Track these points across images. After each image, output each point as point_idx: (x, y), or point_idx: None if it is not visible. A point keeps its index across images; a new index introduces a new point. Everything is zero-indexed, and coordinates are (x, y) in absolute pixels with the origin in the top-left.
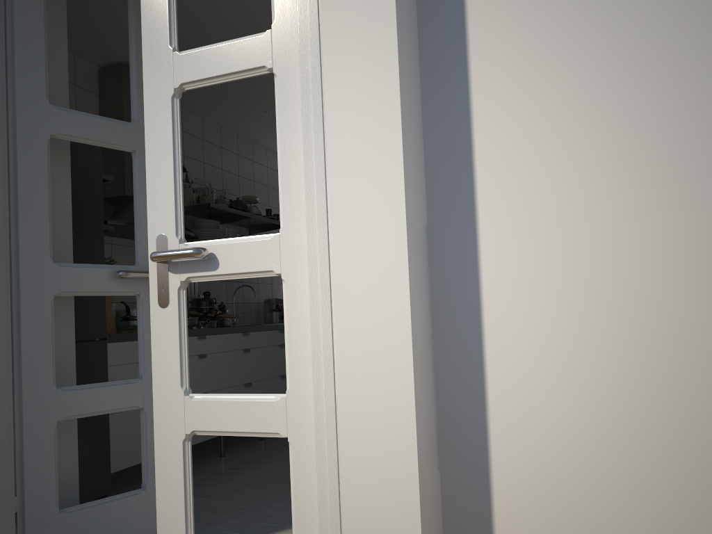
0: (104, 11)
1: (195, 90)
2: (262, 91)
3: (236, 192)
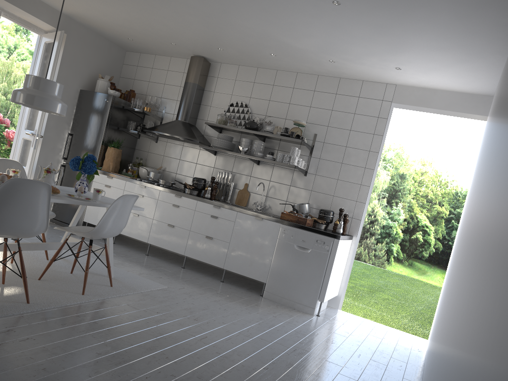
0: (142, 39)
1: (230, 56)
2: (233, 44)
3: (302, 119)
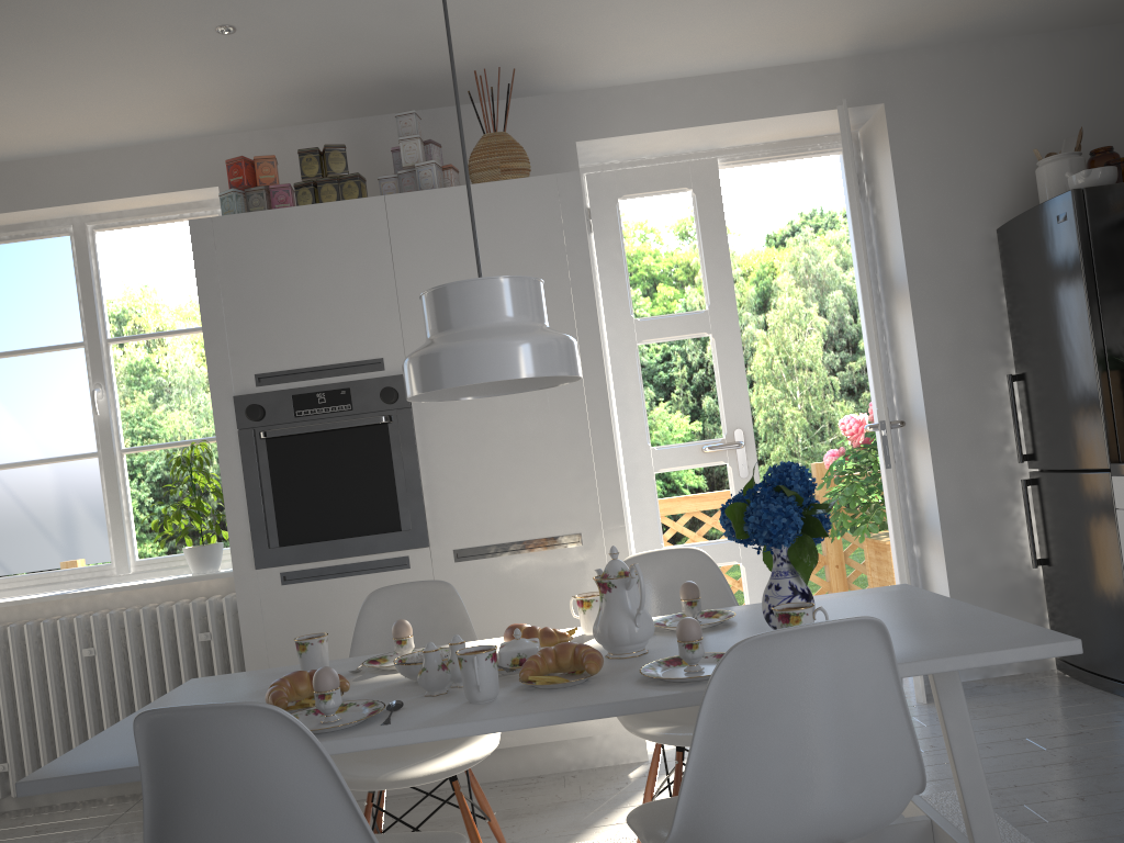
0: None
1: None
2: None
3: None
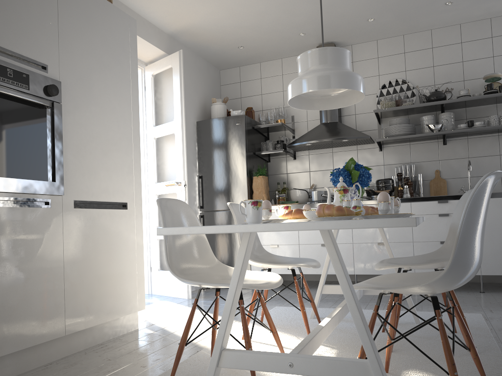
0: (259, 42)
1: (376, 28)
2: (399, 4)
3: (487, 74)
